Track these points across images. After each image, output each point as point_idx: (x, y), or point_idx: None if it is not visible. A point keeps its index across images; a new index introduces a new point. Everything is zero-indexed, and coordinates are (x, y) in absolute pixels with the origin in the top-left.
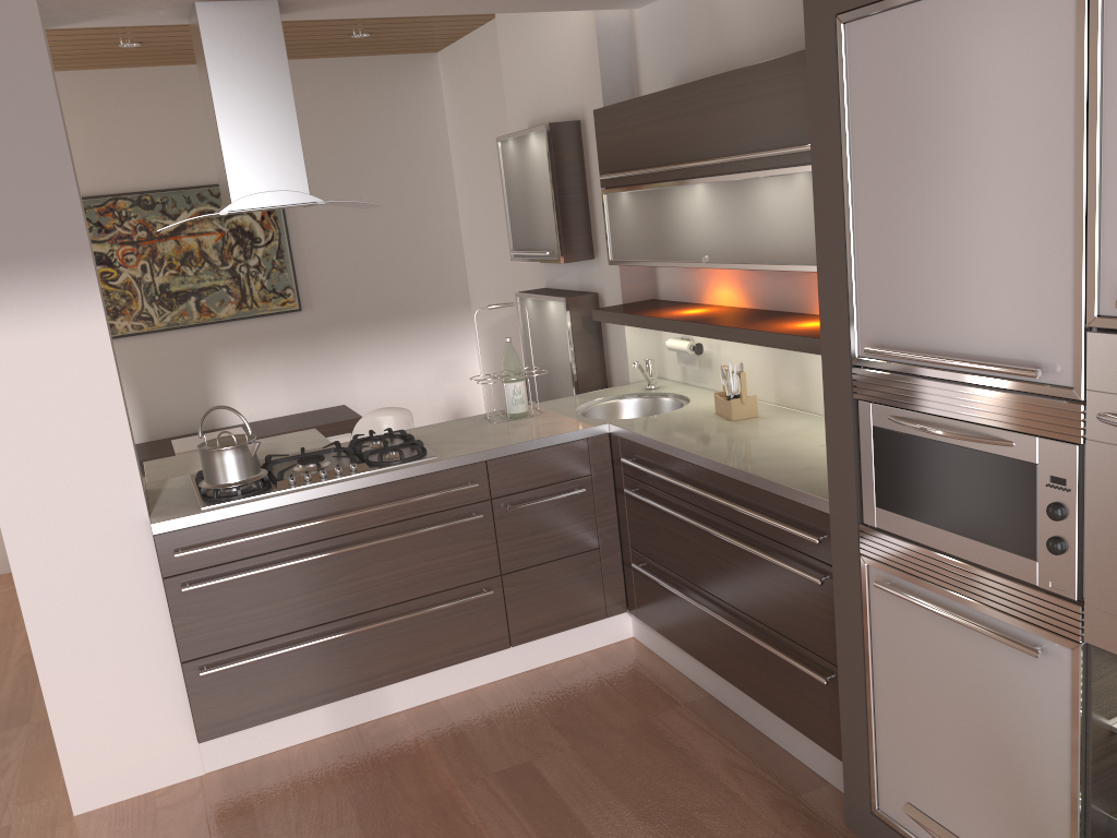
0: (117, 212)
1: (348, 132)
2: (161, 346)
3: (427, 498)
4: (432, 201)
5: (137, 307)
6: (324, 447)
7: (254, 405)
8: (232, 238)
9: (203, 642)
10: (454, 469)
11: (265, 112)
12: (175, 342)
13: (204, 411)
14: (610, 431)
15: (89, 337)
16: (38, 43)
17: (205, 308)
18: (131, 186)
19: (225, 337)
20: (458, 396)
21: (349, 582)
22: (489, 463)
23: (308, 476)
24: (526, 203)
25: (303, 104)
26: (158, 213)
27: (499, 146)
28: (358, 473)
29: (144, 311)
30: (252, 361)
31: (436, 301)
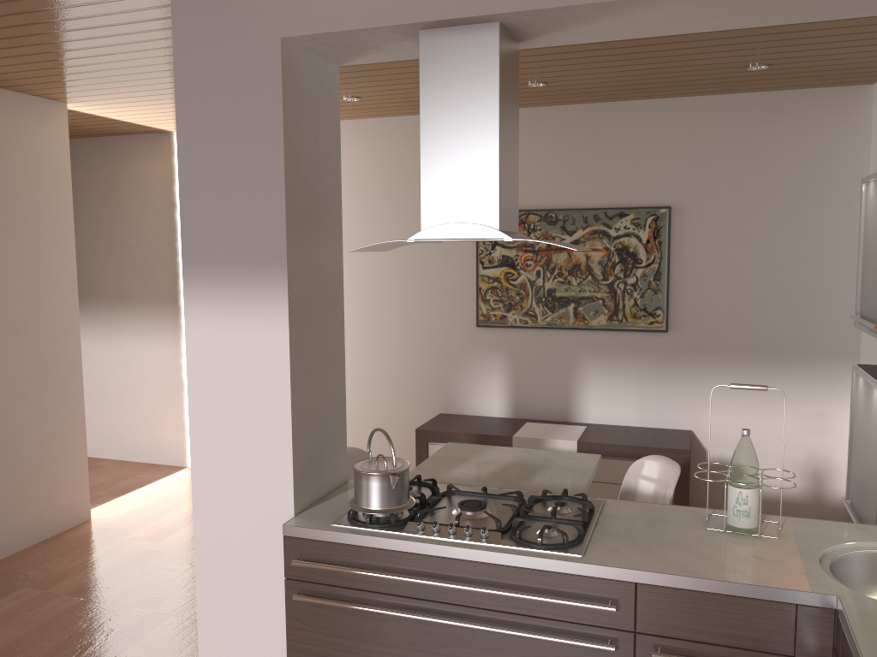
0: (527, 224)
1: (751, 166)
2: (539, 341)
3: (546, 601)
4: (834, 241)
5: (527, 304)
6: (497, 495)
7: (606, 409)
8: (616, 256)
9: (307, 652)
10: (591, 579)
11: (467, 141)
12: (550, 339)
13: (562, 404)
14: (837, 608)
15: (274, 340)
16: (276, 75)
17: (580, 315)
18: (542, 203)
19: (592, 343)
20: (822, 453)
21: (449, 656)
22: (639, 587)
23: (433, 527)
24: (872, 260)
25: (709, 137)
26: (558, 228)
27: (862, 188)
28: (484, 542)
29: (531, 309)
30: (612, 369)
31: (817, 348)
